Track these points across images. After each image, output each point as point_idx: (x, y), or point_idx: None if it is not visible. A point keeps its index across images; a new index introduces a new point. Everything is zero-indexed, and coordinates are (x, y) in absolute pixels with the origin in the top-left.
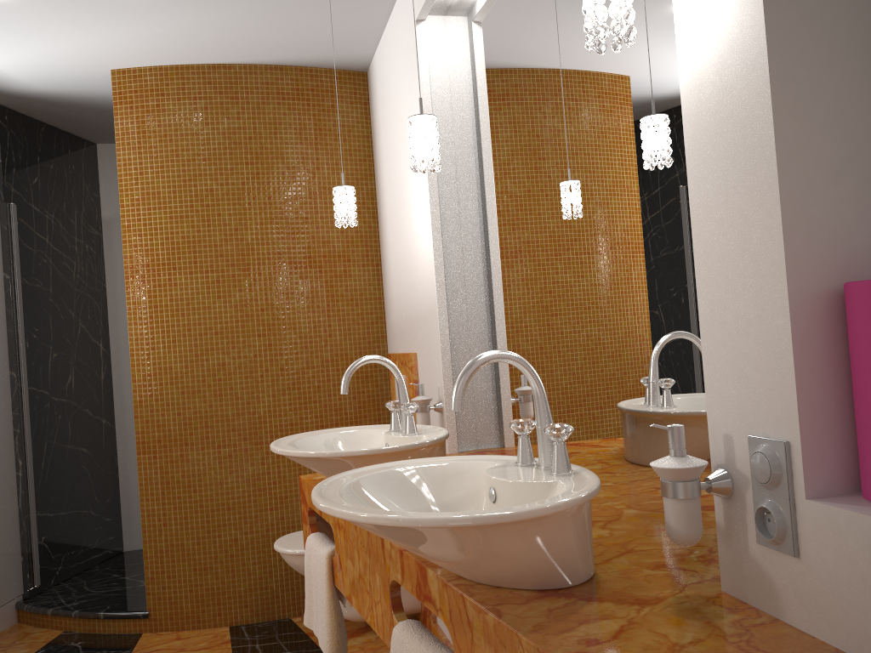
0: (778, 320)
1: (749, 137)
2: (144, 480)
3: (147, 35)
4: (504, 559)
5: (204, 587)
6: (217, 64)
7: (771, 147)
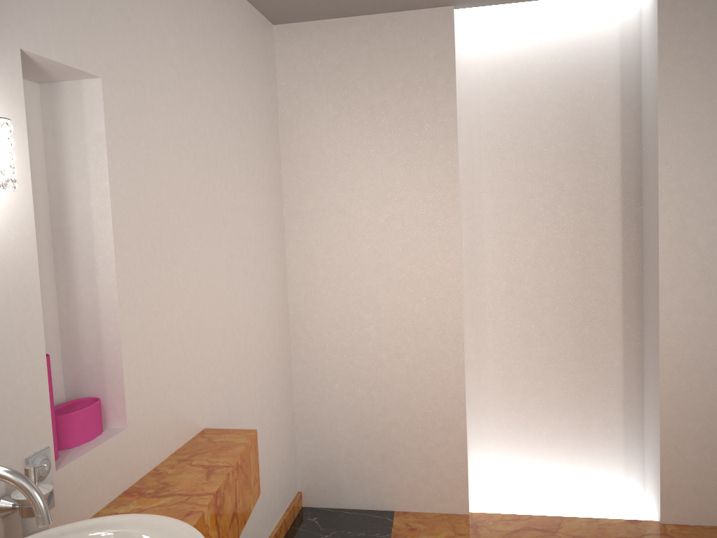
0: (42, 382)
1: (25, 280)
2: None
3: None
4: None
5: None
6: None
7: (39, 288)
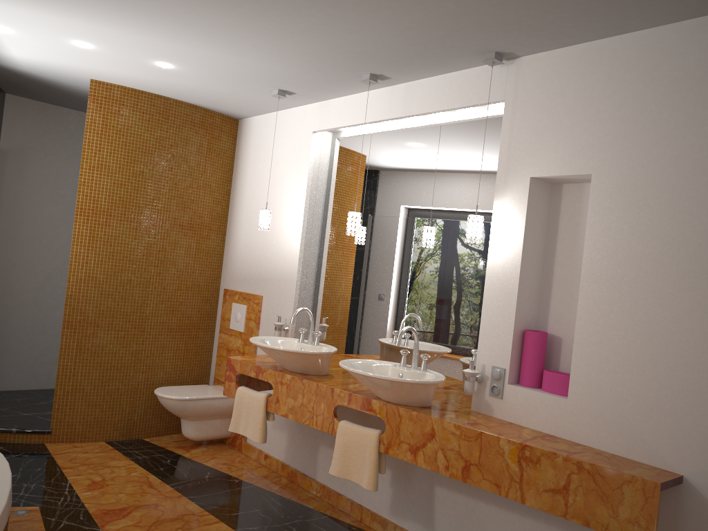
0: (508, 336)
1: (510, 285)
2: (64, 346)
3: (141, 78)
4: (420, 395)
5: (93, 416)
6: (160, 95)
7: (516, 291)
